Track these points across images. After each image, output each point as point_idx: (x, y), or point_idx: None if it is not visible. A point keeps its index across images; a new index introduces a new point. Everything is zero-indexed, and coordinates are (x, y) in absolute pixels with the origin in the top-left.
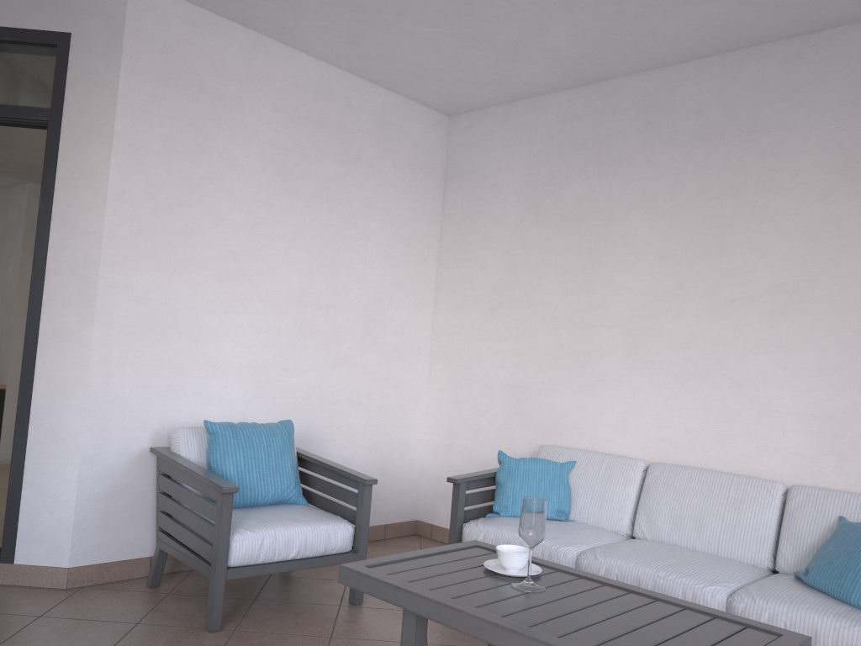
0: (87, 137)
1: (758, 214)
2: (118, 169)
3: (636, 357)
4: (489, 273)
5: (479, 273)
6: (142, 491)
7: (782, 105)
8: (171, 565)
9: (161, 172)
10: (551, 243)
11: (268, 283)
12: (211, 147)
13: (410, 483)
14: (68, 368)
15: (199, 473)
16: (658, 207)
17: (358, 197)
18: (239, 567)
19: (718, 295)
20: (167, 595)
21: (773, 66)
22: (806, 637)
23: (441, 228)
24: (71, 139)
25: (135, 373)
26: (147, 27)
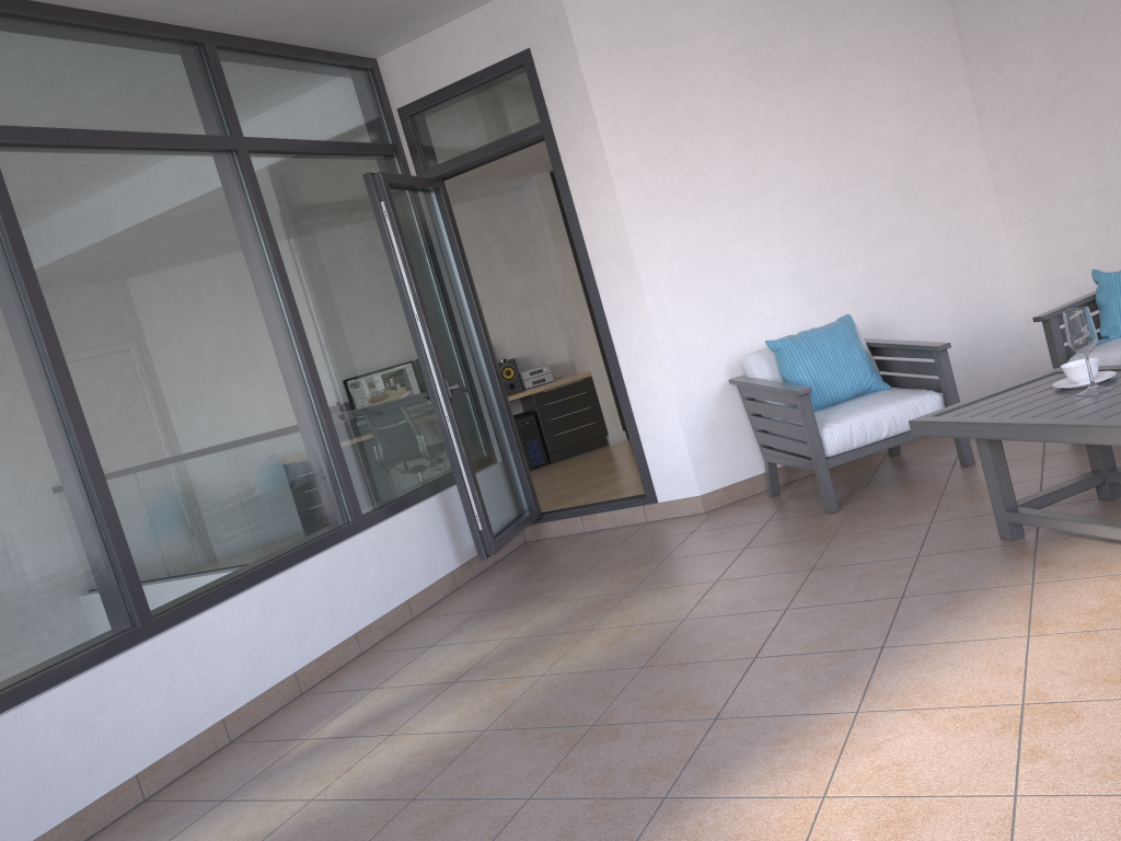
0: (576, 133)
1: None
2: (611, 149)
3: None
4: (1034, 69)
5: (1022, 73)
6: (736, 419)
7: None
8: (784, 477)
9: (645, 133)
10: (1098, 1)
11: (781, 190)
12: (679, 86)
13: (1017, 338)
14: (638, 335)
15: (774, 387)
16: None
17: (845, 55)
18: (837, 455)
19: None
20: (788, 498)
21: None
22: None
23: (960, 38)
24: (565, 141)
25: (692, 320)
26: (584, 7)
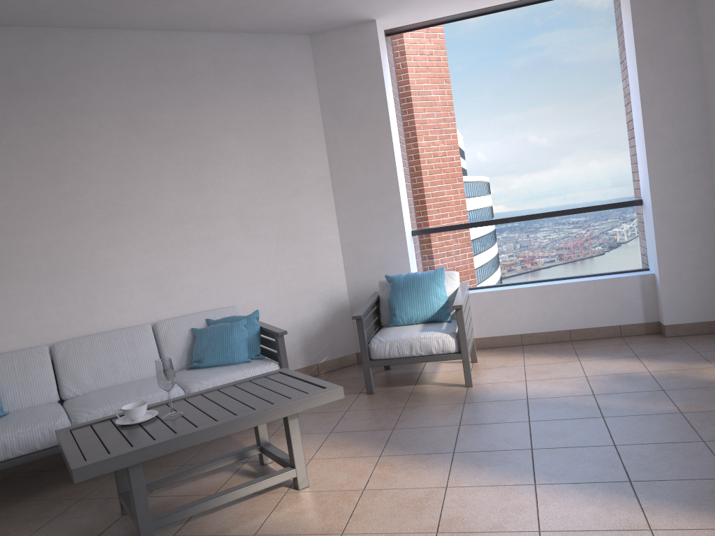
0: None
1: (80, 152)
2: None
3: (2, 271)
4: None
5: None
6: None
7: (79, 76)
8: None
9: None
10: None
11: None
12: None
13: None
14: None
15: None
16: None
17: None
18: None
19: (63, 212)
20: None
21: (66, 46)
22: (285, 368)
23: None
24: None
25: None
26: None
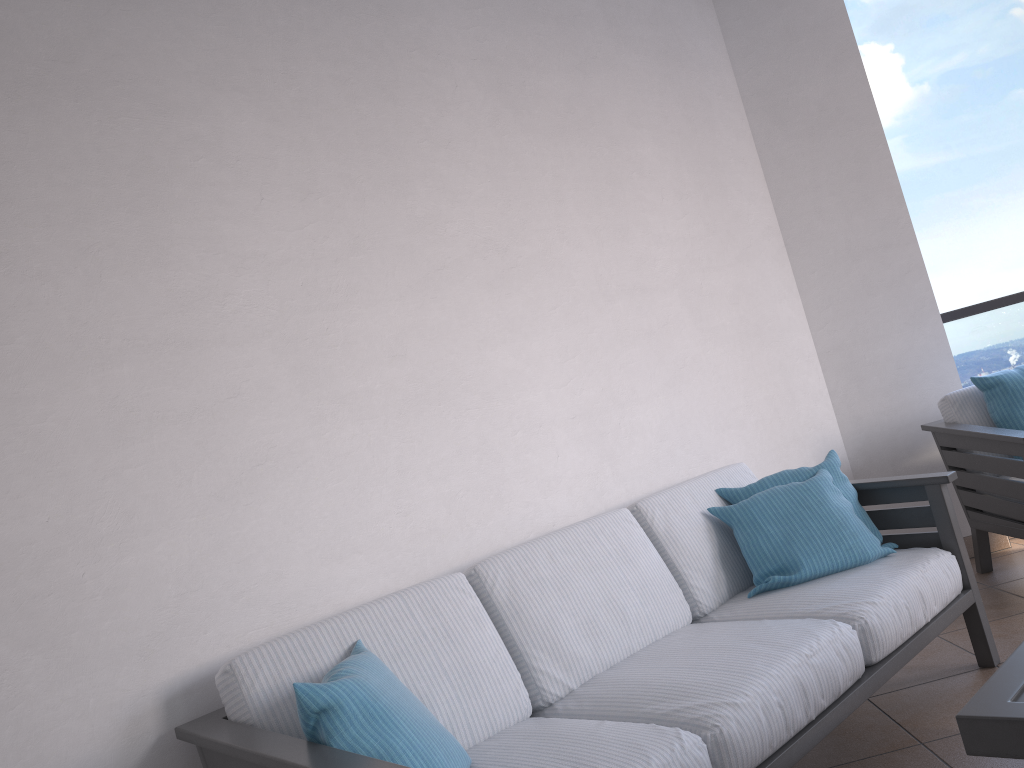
0: None
1: (430, 134)
2: None
3: (321, 394)
4: None
5: None
6: None
7: None
8: None
9: None
10: (5, 142)
11: None
12: None
13: None
14: None
15: None
16: (269, 96)
17: None
18: None
19: (418, 261)
20: None
21: None
22: None
23: None
24: None
25: None
26: None
